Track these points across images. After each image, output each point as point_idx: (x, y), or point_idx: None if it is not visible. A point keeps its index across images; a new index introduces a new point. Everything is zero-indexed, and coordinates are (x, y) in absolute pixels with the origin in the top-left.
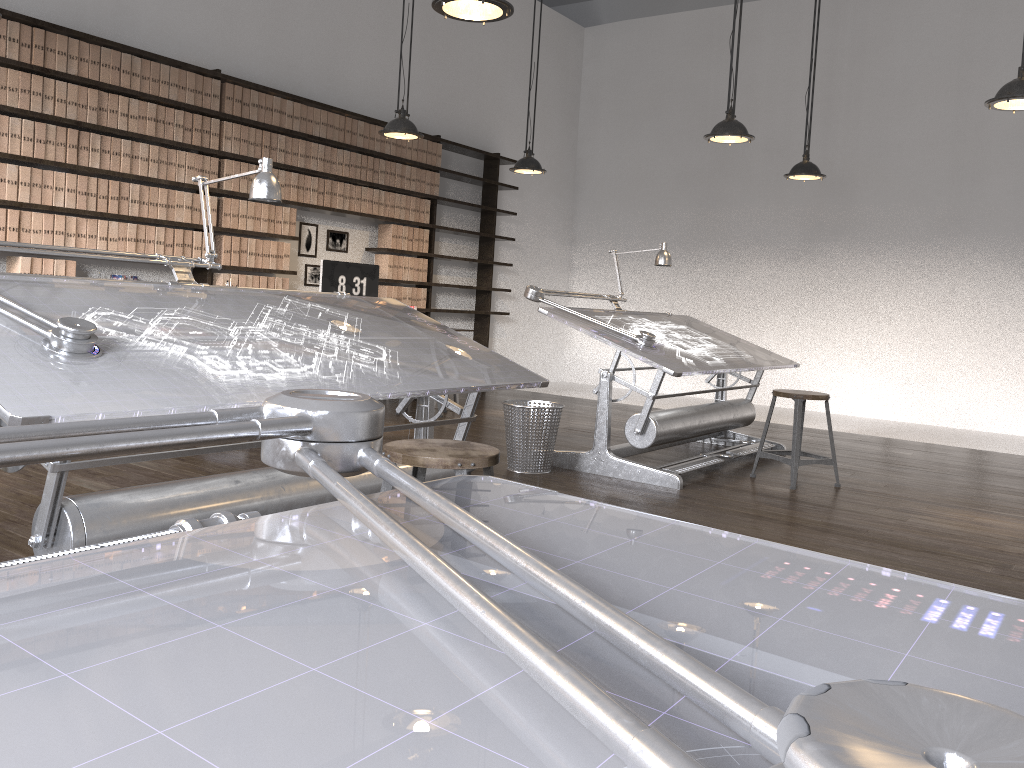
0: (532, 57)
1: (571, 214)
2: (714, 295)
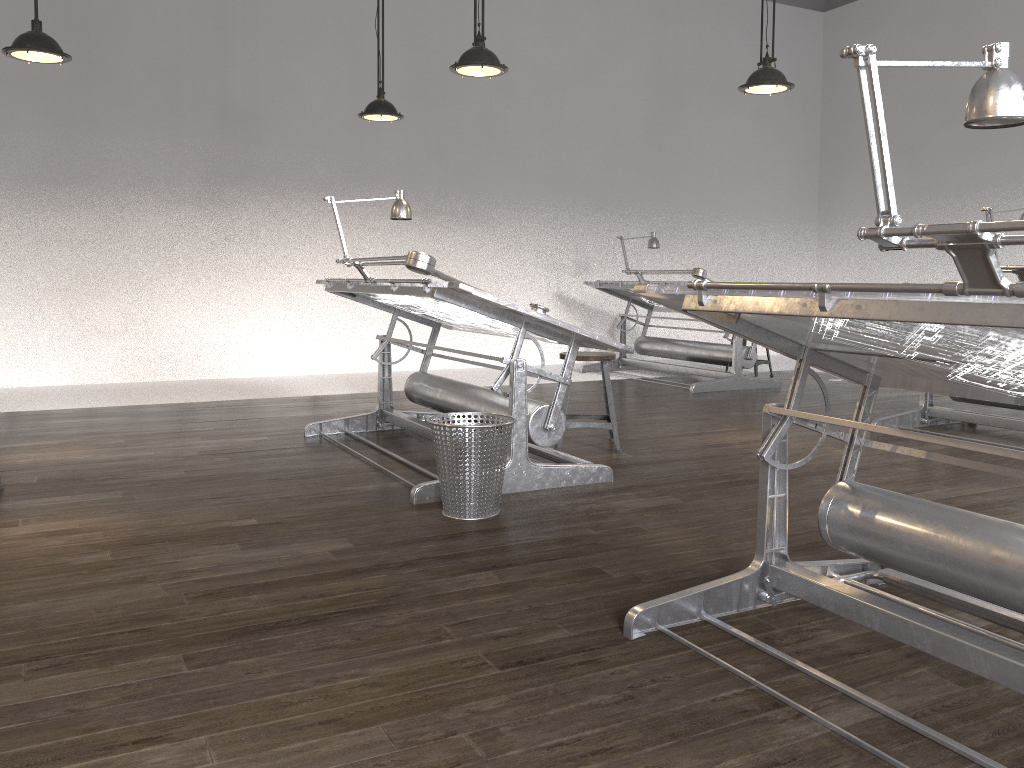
0: None
1: None
2: (93, 249)
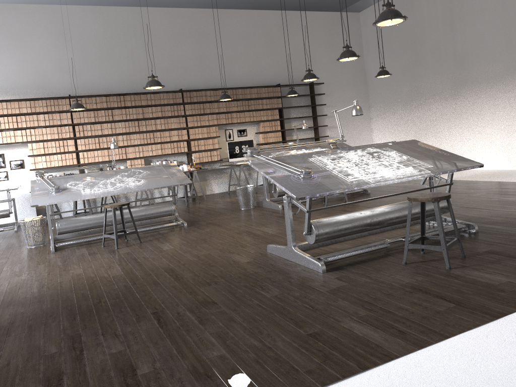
0: (286, 52)
1: (366, 95)
2: (422, 121)
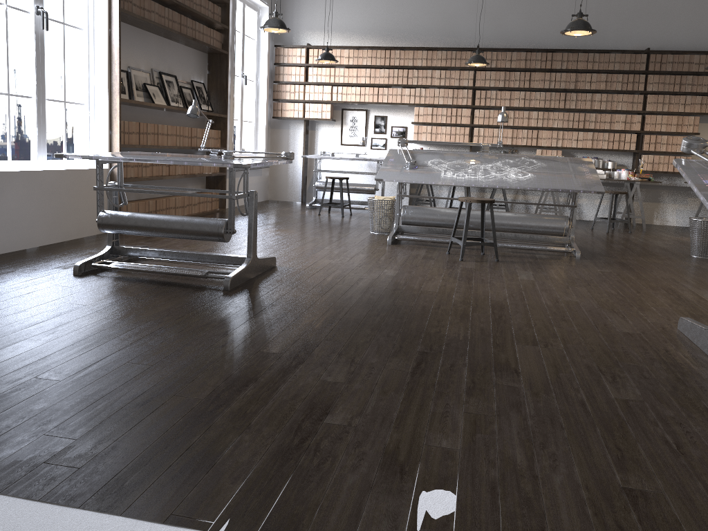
0: None
1: None
2: None
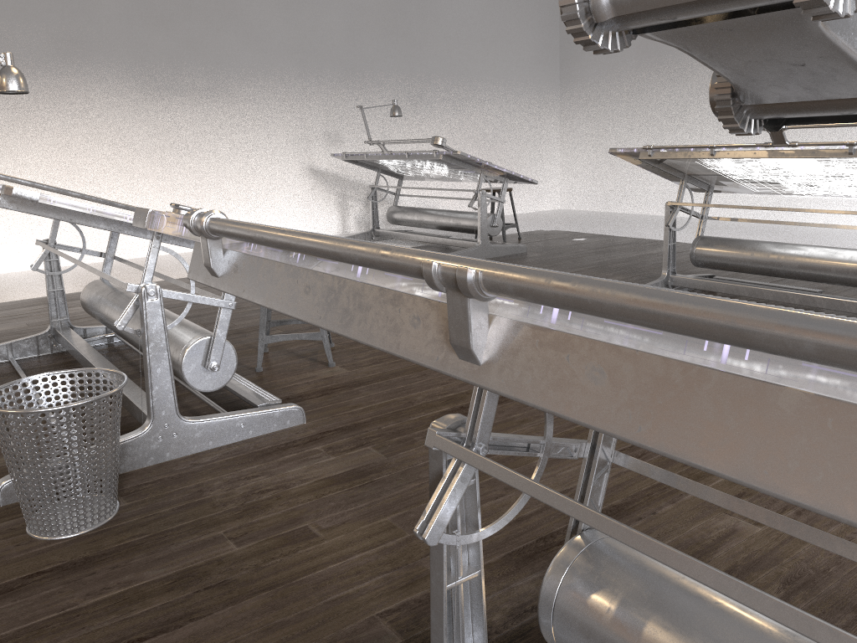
0: None
1: None
2: None
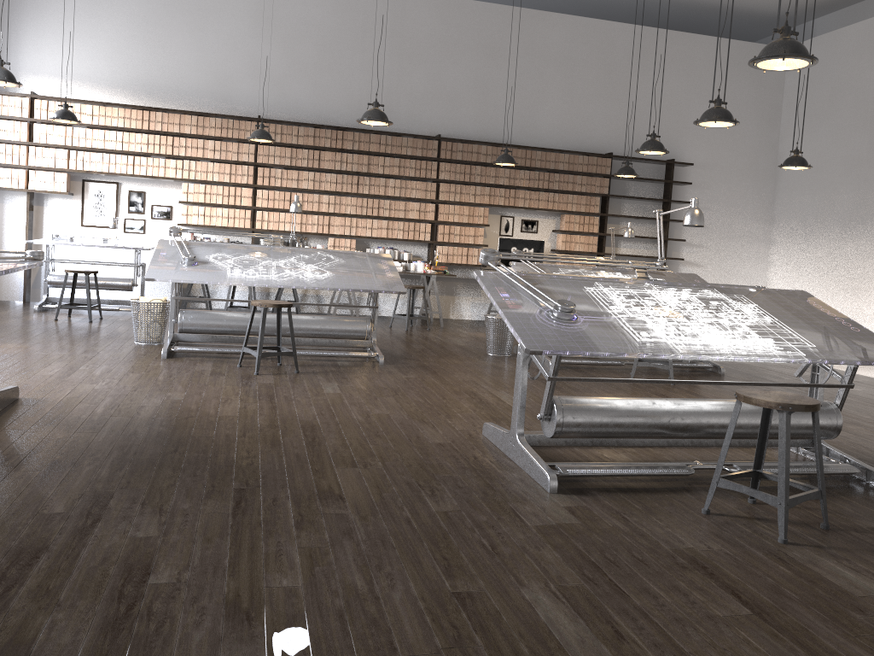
0: (629, 98)
1: (771, 199)
2: (865, 264)
